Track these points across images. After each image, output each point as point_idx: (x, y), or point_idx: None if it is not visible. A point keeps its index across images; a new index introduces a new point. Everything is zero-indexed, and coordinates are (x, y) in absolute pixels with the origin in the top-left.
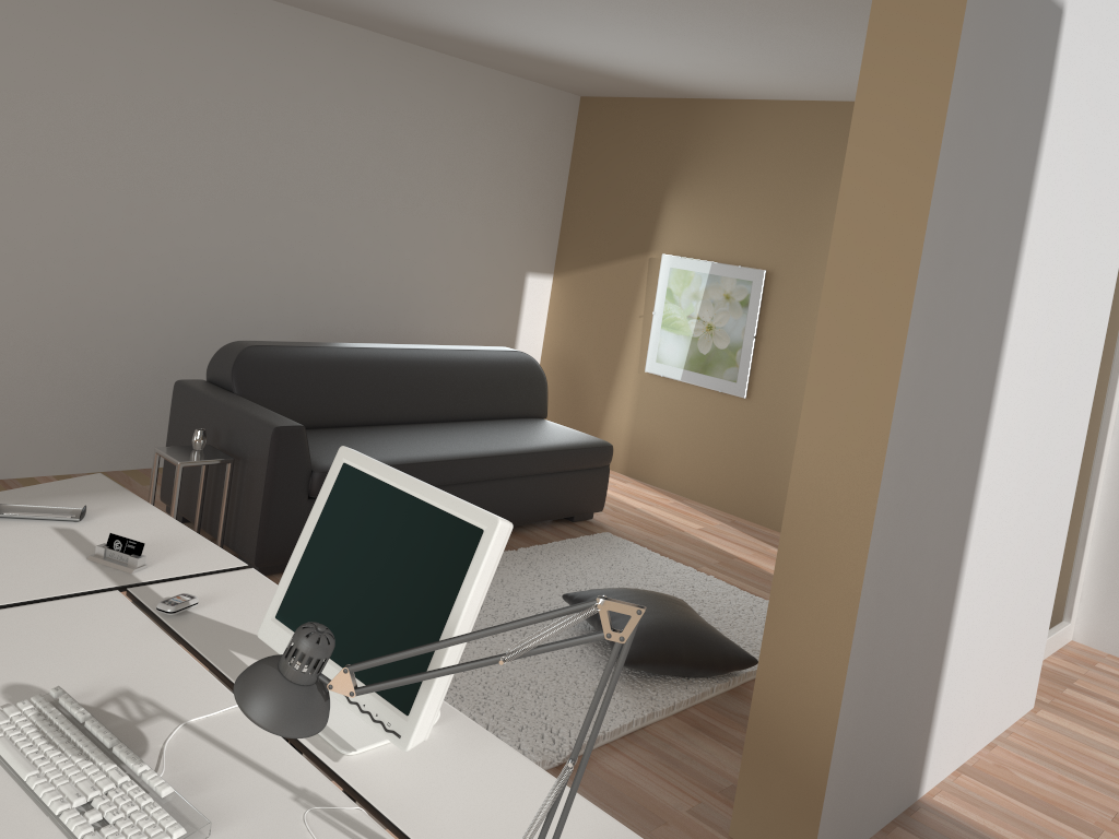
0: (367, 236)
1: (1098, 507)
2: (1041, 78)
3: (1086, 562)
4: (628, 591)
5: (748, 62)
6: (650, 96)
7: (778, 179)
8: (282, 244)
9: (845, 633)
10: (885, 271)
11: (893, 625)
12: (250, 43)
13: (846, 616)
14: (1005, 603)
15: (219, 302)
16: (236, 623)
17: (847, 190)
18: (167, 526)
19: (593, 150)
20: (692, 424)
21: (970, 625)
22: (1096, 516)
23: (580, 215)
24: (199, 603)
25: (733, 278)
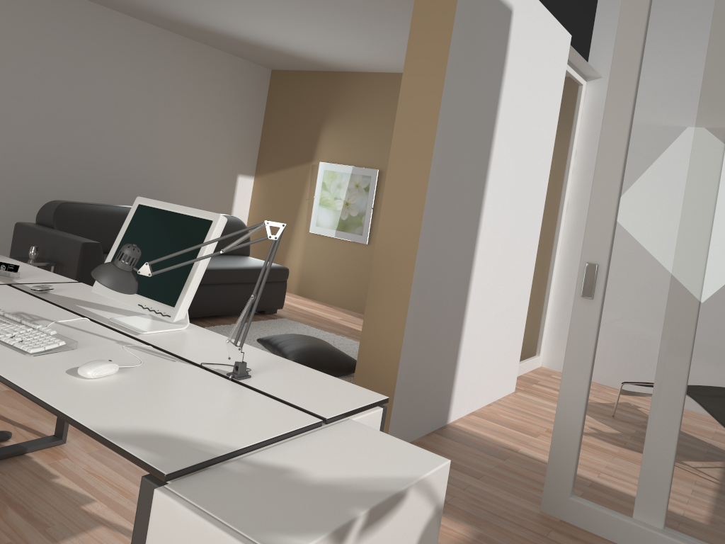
0: (138, 146)
1: (553, 292)
2: (501, 44)
3: (547, 322)
4: (295, 334)
5: (365, 46)
6: (313, 70)
7: (385, 117)
8: (84, 147)
9: (402, 318)
10: (421, 132)
11: (429, 319)
12: (66, 22)
13: (403, 309)
14: (494, 325)
15: (42, 181)
16: (76, 297)
17: (403, 92)
18: (28, 267)
19: (279, 101)
20: (337, 261)
21: (474, 332)
22: (552, 297)
23: (271, 140)
24: (53, 291)
25: (360, 174)
